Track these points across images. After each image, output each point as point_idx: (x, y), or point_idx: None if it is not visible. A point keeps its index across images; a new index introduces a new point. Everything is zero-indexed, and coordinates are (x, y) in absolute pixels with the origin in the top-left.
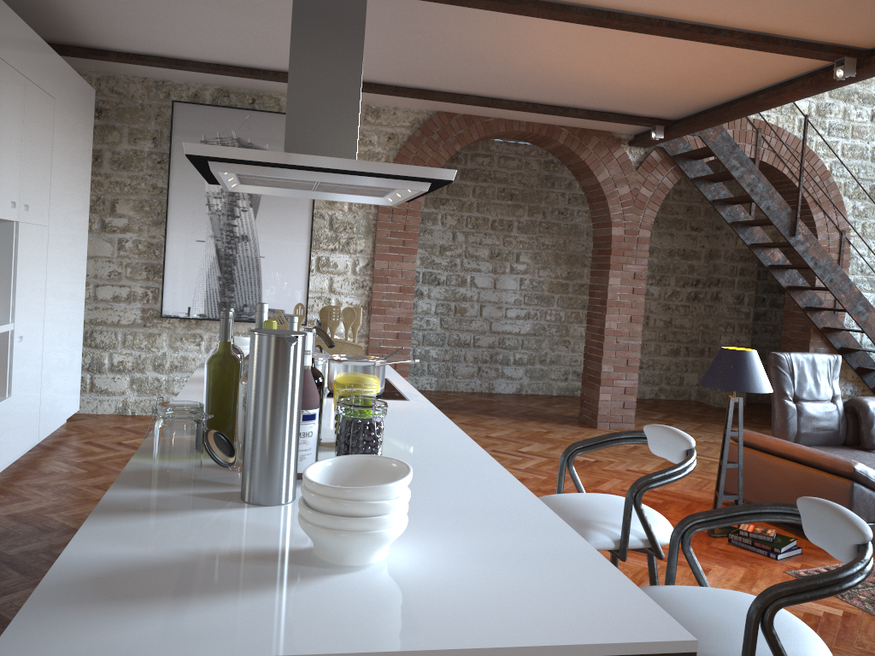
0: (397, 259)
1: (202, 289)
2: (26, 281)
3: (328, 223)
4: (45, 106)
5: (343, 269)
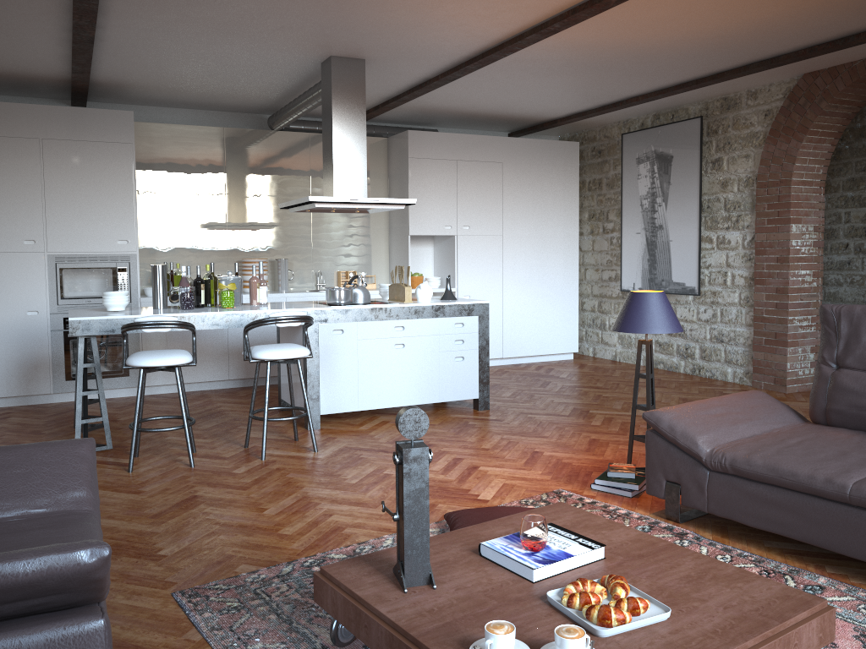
0: (773, 230)
1: (639, 269)
2: (472, 266)
3: (723, 205)
4: (488, 169)
5: (735, 245)
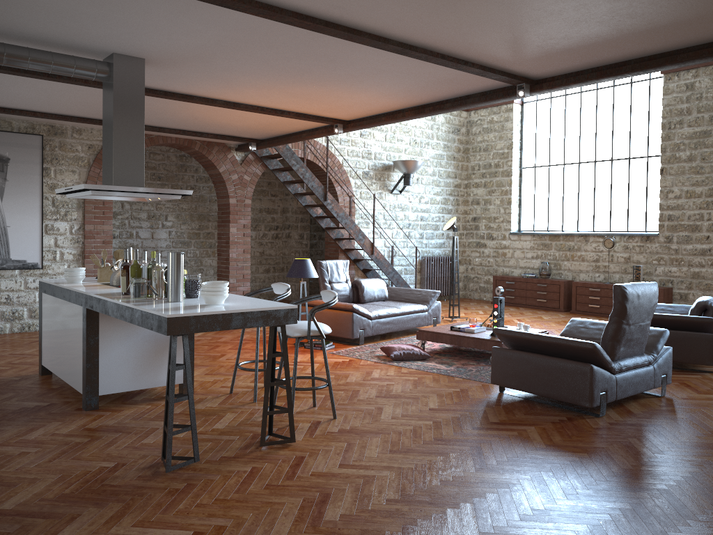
0: (100, 223)
1: None
2: None
3: (51, 202)
4: None
5: (64, 231)
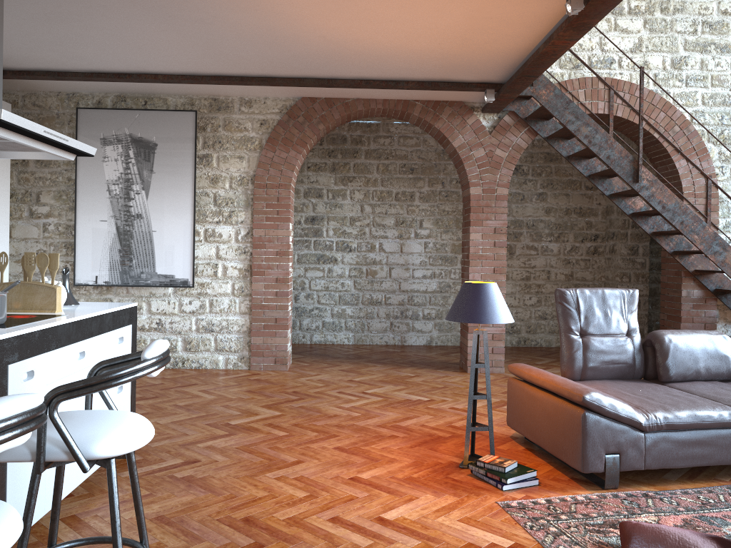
0: (273, 227)
1: (106, 260)
2: None
3: (213, 200)
4: None
5: (227, 238)
